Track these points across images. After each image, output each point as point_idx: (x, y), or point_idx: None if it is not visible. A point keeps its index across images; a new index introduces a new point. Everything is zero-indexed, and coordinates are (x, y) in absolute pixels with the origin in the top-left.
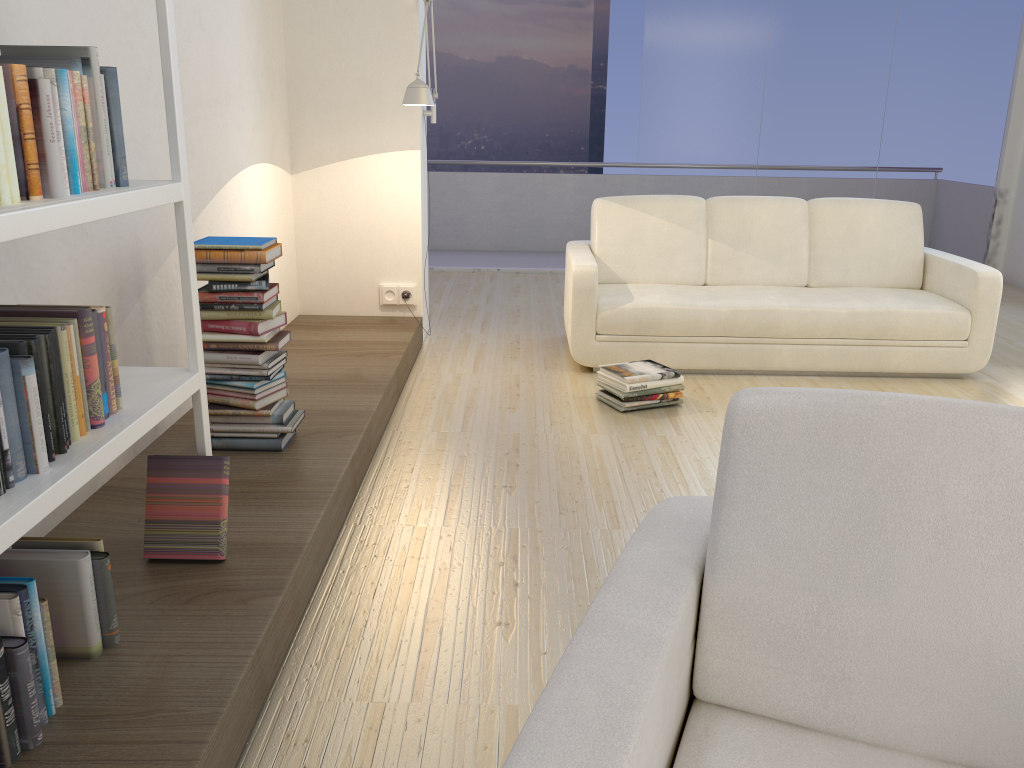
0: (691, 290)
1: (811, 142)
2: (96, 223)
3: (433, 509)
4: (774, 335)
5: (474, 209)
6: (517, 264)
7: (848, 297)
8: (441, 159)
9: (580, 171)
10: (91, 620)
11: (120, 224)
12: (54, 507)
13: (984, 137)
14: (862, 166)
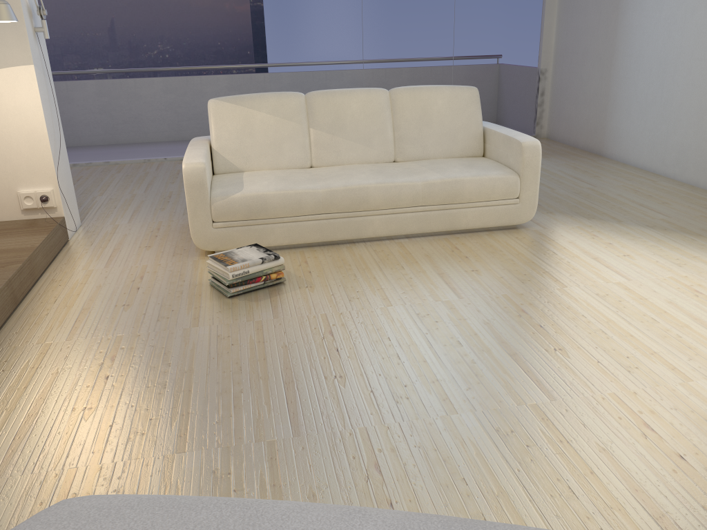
0: (296, 174)
1: (402, 40)
2: None
3: None
4: (366, 208)
5: (146, 108)
6: (183, 152)
7: (425, 170)
8: (133, 67)
9: (249, 70)
10: None
11: None
12: None
13: (527, 30)
14: (442, 57)
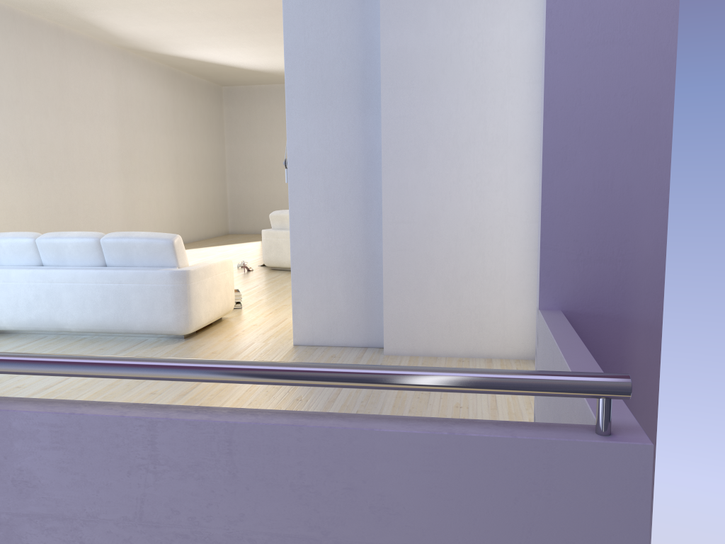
0: None
1: None
2: None
3: None
4: None
5: None
6: None
7: None
8: None
9: None
10: None
11: None
12: None
13: None
14: None
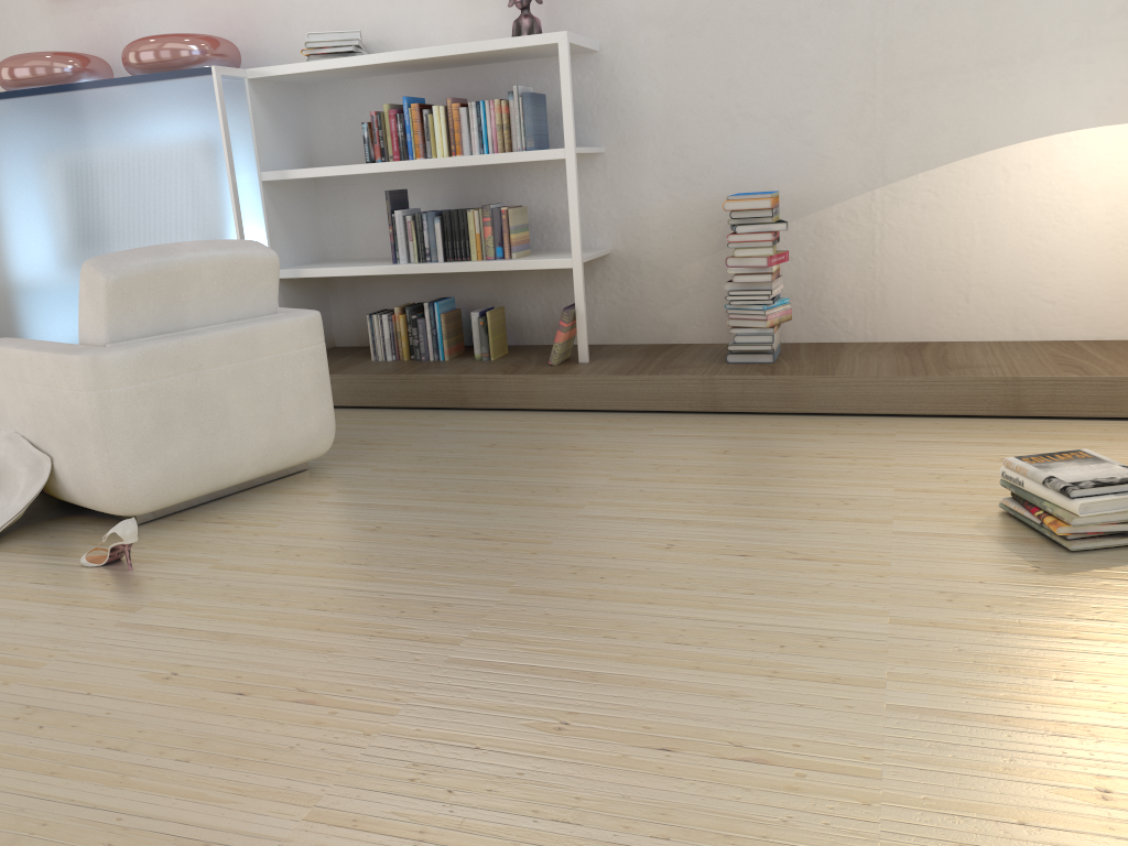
0: None
1: None
2: (706, 176)
3: (683, 432)
4: None
5: None
6: None
7: None
8: None
9: None
10: (473, 342)
11: (741, 178)
12: (423, 272)
13: None
14: None
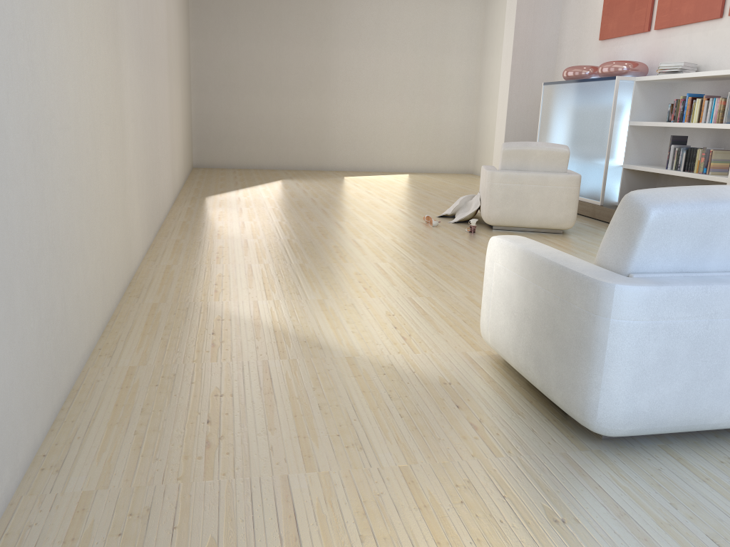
0: None
1: None
2: None
3: None
4: None
5: None
6: None
7: None
8: None
9: None
10: None
11: None
12: (671, 174)
13: None
14: None
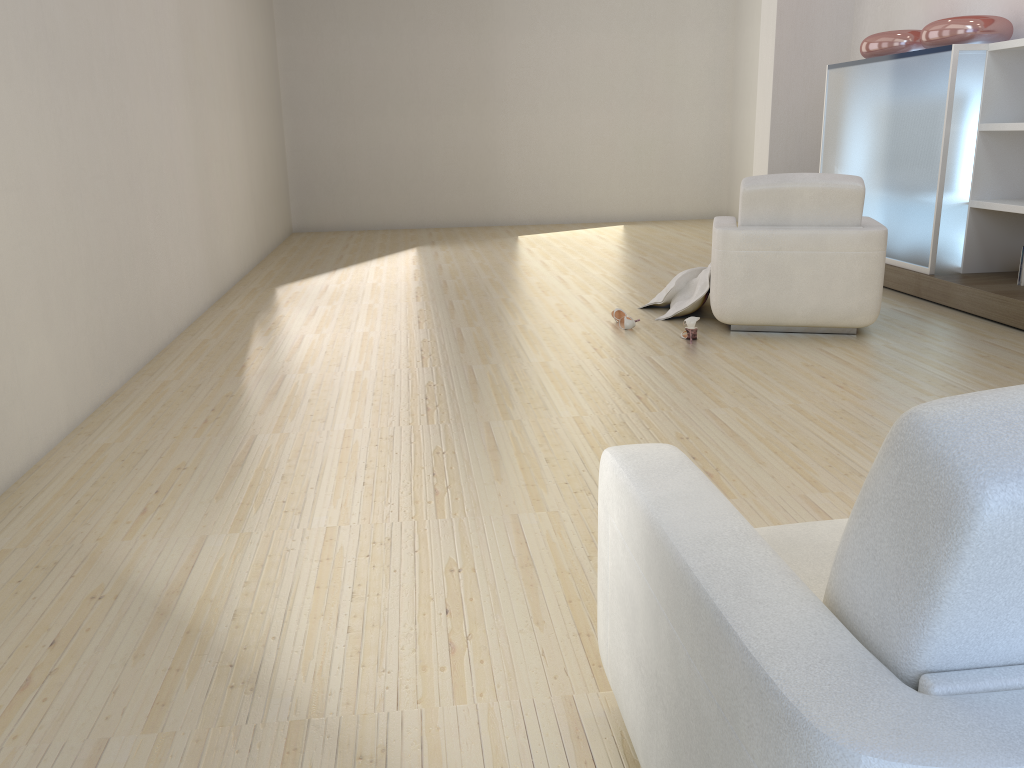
0: None
1: None
2: None
3: None
4: None
5: None
6: None
7: None
8: None
9: None
10: None
11: None
12: None
13: None
14: None
